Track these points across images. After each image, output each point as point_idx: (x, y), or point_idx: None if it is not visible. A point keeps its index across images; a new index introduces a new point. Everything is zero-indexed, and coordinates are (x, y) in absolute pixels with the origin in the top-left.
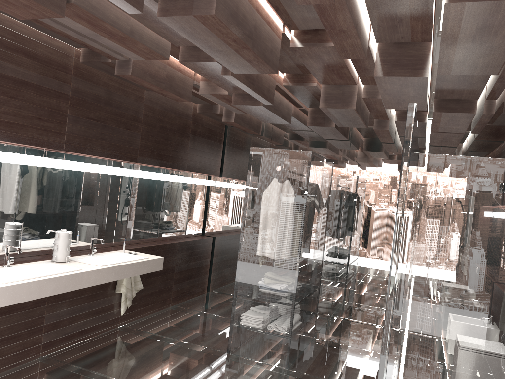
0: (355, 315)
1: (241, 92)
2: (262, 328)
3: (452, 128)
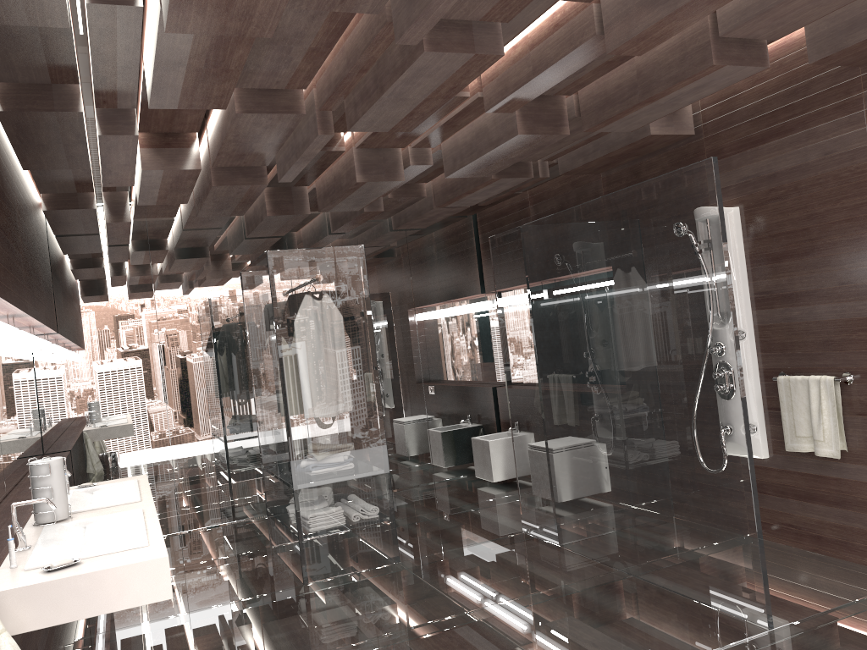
0: None
1: (236, 164)
2: (350, 522)
3: (470, 200)
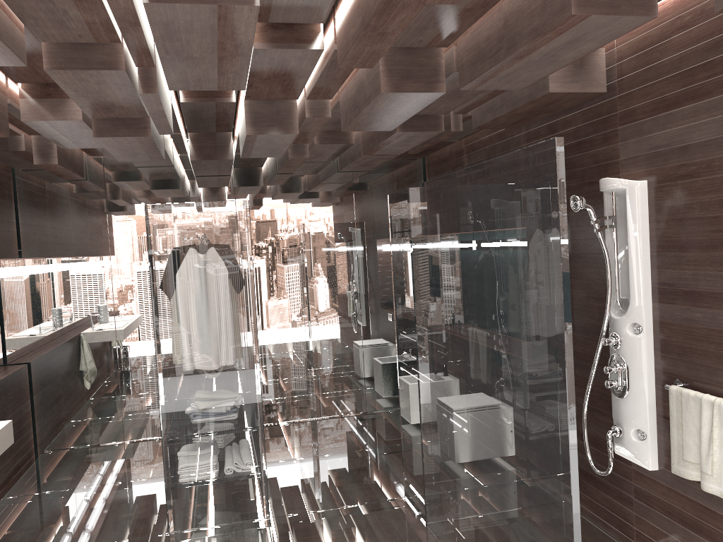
0: (283, 415)
1: (113, 116)
2: (220, 476)
3: (394, 149)
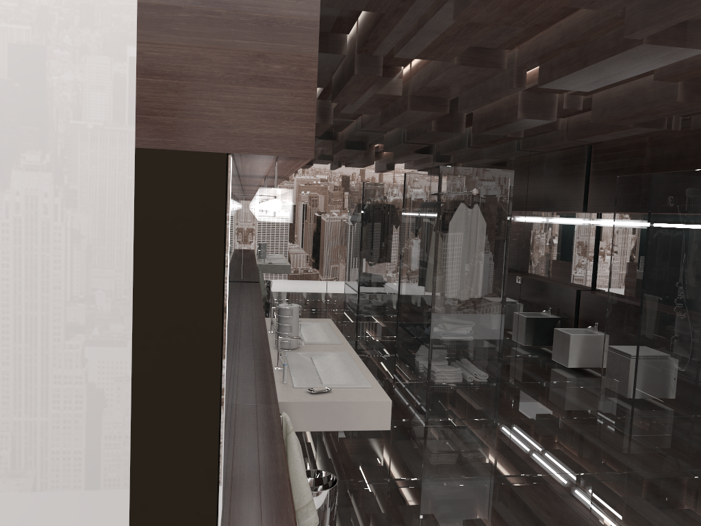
0: None
1: (429, 95)
2: (466, 382)
3: (599, 138)
